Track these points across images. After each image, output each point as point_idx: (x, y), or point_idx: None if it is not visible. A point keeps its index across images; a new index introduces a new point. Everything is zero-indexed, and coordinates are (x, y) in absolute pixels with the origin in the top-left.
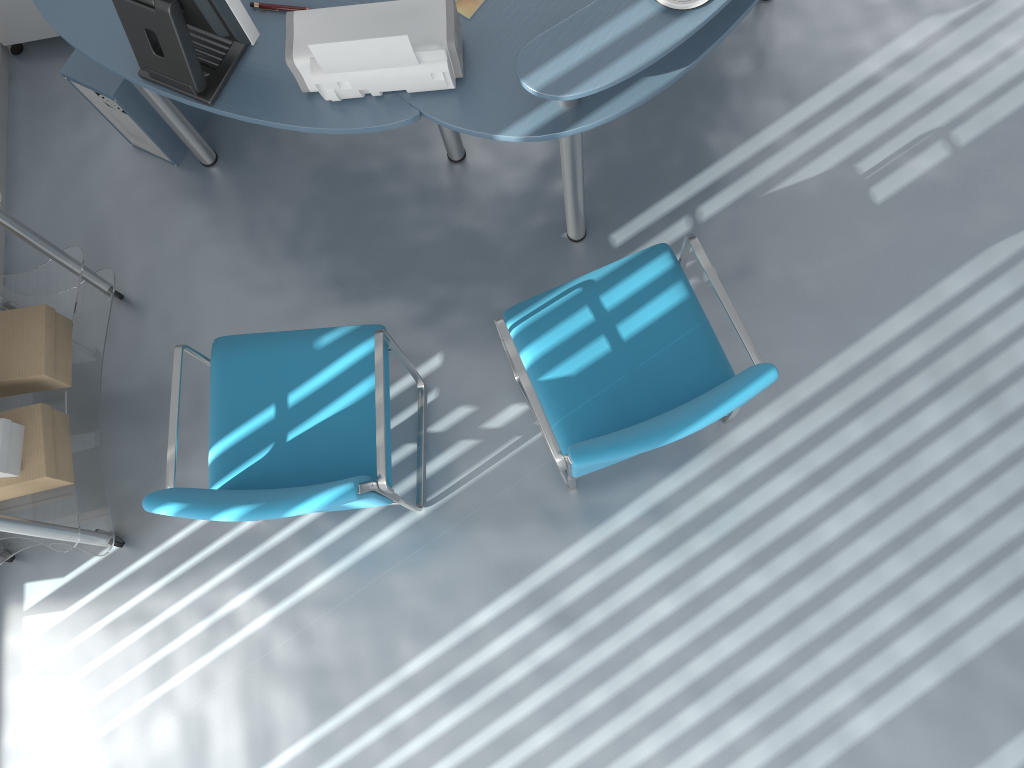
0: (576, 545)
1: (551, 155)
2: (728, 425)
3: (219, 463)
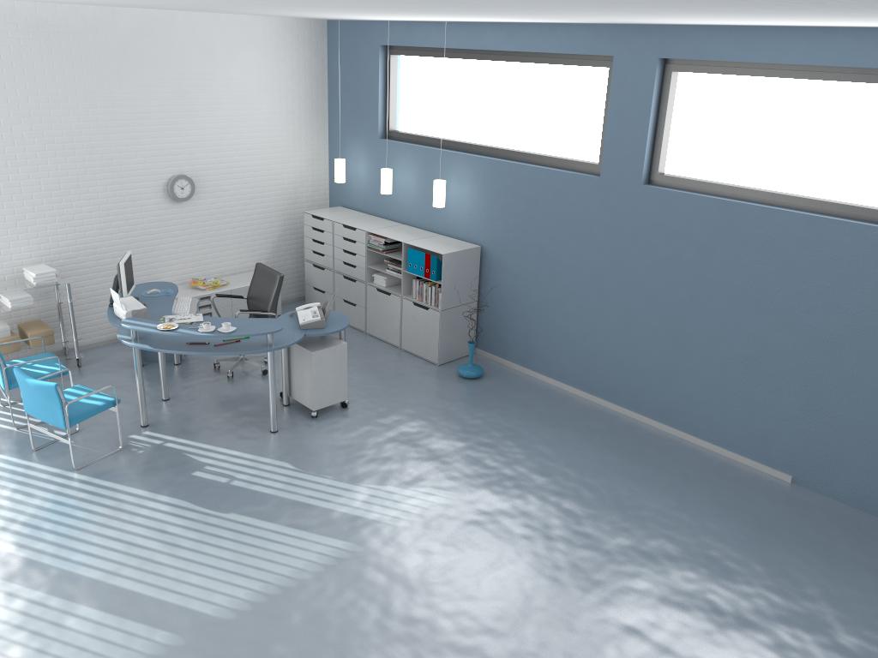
0: (10, 457)
1: (175, 413)
2: (74, 471)
3: (9, 361)
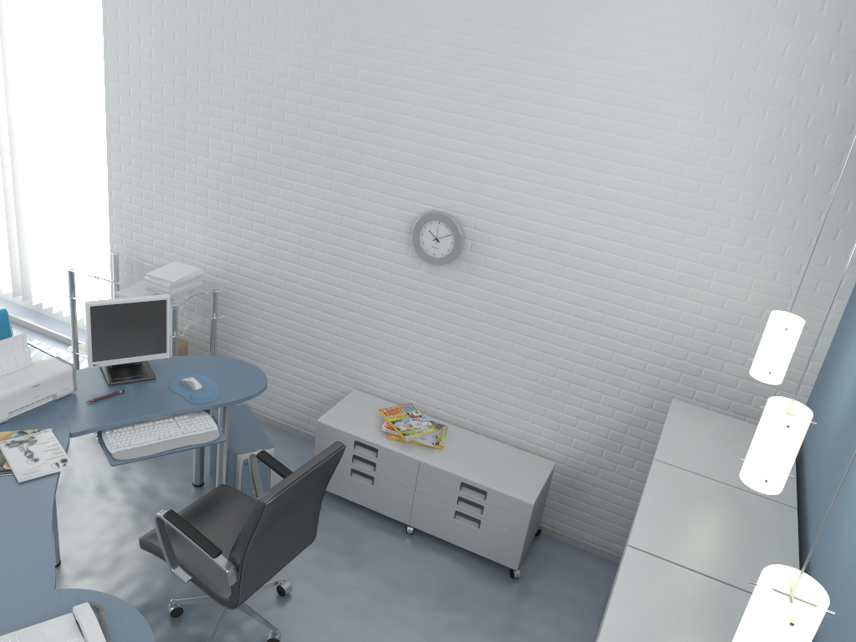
0: None
1: None
2: None
3: None
